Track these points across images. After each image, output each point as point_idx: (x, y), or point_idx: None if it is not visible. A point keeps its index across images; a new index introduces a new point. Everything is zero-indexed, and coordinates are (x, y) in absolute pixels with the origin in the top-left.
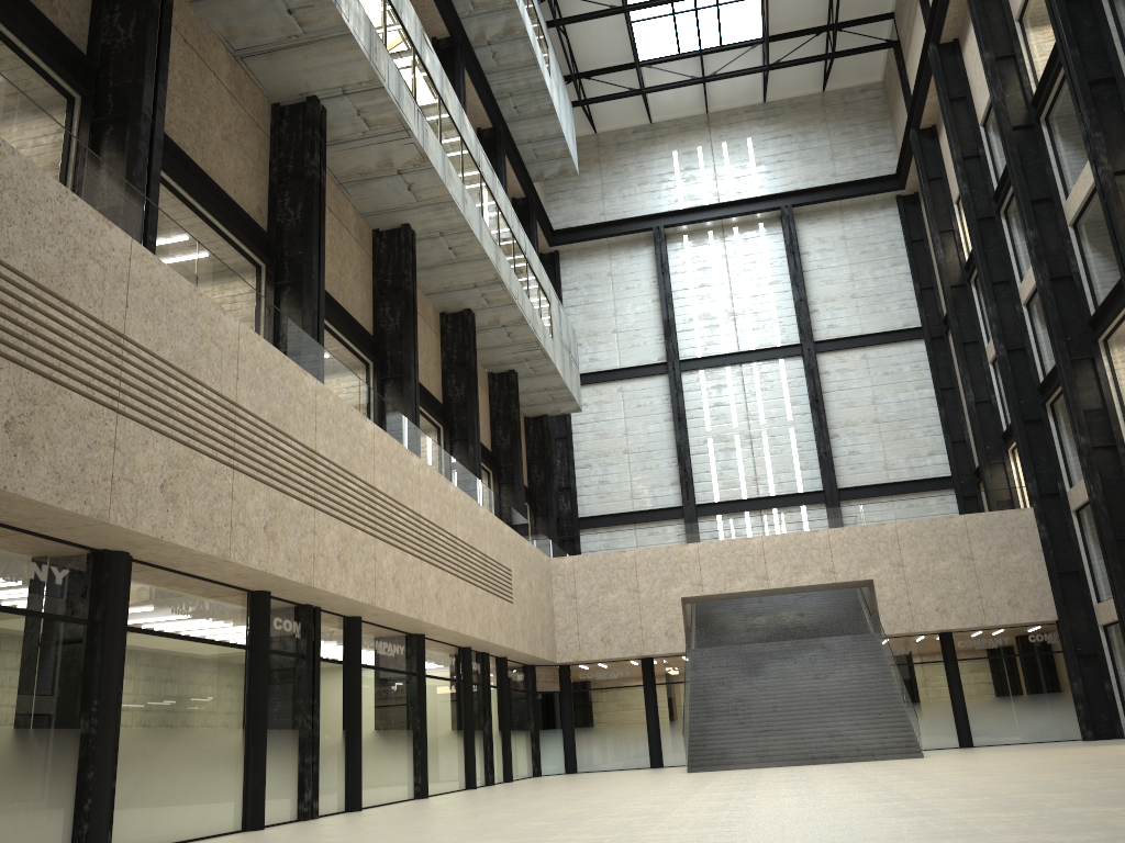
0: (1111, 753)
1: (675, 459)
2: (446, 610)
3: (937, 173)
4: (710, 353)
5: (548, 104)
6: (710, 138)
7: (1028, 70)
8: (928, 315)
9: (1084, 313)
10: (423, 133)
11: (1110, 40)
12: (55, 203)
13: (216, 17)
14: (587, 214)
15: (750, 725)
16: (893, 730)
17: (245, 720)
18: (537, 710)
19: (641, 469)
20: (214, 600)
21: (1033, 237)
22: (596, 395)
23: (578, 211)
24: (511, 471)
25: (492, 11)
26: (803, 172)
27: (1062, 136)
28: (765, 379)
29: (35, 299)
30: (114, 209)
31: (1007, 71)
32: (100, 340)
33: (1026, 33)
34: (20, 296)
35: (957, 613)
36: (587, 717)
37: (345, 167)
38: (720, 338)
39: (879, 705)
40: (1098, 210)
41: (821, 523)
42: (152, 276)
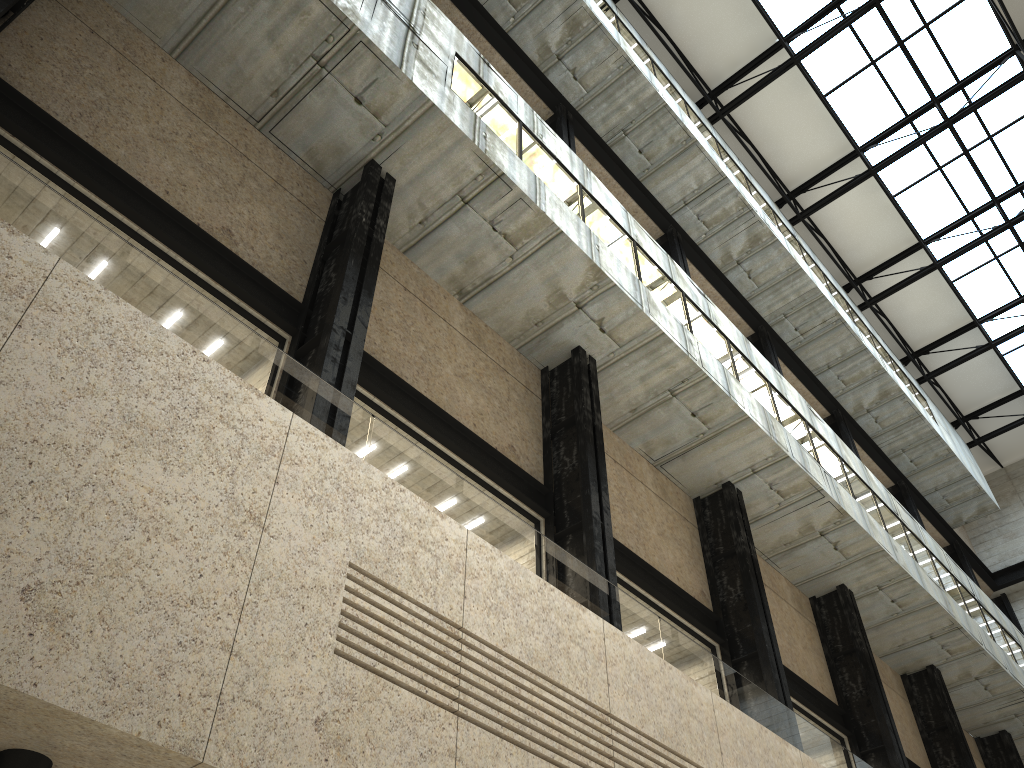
0: None
1: None
2: None
3: None
4: None
5: (944, 449)
6: None
7: None
8: None
9: None
10: (835, 490)
11: None
12: (537, 594)
13: (635, 436)
14: (1023, 548)
15: None
16: None
17: None
18: None
19: None
20: None
21: None
22: None
23: (1012, 547)
24: None
25: (863, 382)
26: None
27: None
28: None
29: (531, 683)
30: (584, 594)
31: None
32: (590, 720)
33: None
34: (518, 682)
35: None
36: None
37: (769, 541)
38: None
39: None
40: None
41: None
42: (624, 652)
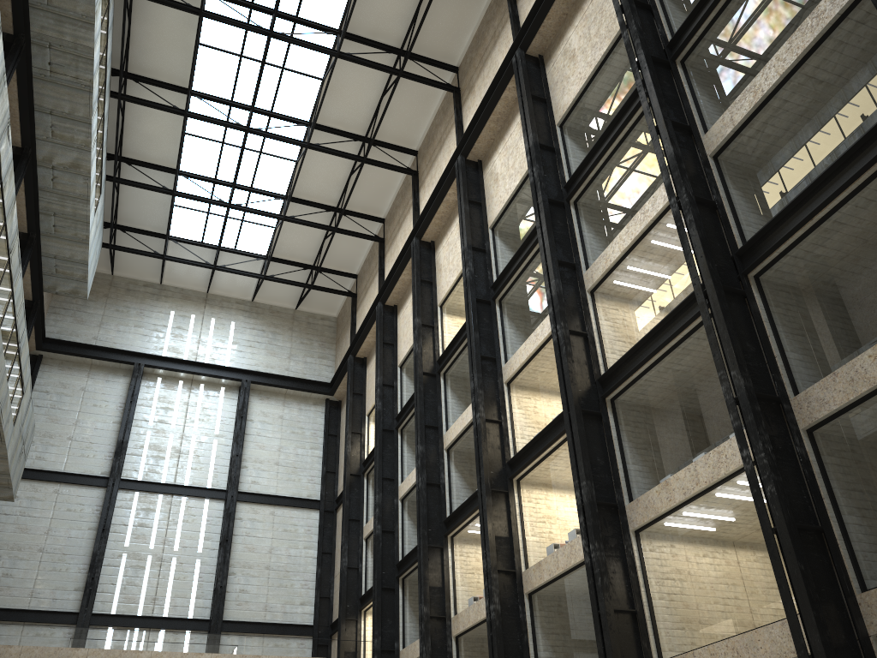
0: None
1: (86, 566)
2: None
3: (360, 391)
4: (149, 479)
5: (85, 235)
6: (204, 311)
7: (440, 339)
8: (327, 492)
9: (443, 513)
10: None
11: (497, 335)
12: None
13: None
14: (81, 334)
15: None
16: None
17: None
18: None
19: (50, 569)
20: None
21: (421, 450)
22: (30, 491)
23: (74, 329)
24: None
25: (68, 145)
26: (266, 360)
27: (453, 388)
28: (189, 512)
29: None
30: None
31: (427, 335)
32: None
33: (443, 315)
34: None
35: None
36: None
37: None
38: (162, 469)
39: None
40: (466, 443)
41: (208, 646)
42: None
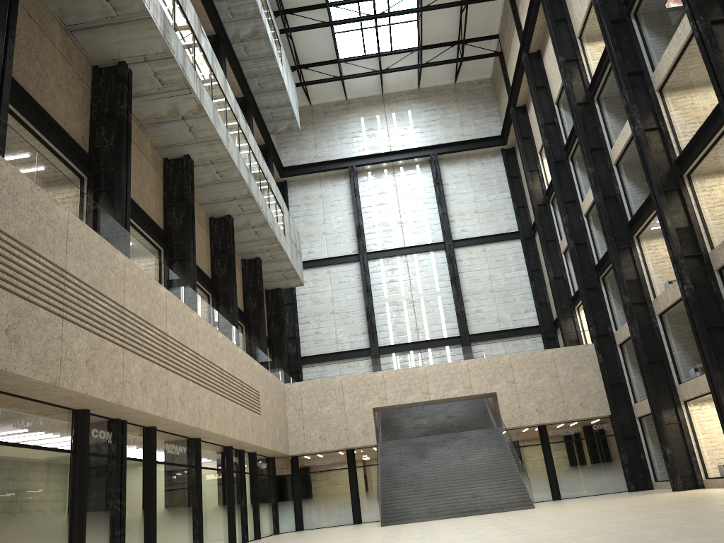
0: (656, 499)
1: (364, 317)
2: (216, 421)
3: (527, 134)
4: (386, 248)
5: (281, 83)
6: (384, 110)
7: (586, 69)
8: (522, 224)
9: (624, 219)
10: (200, 91)
11: (639, 48)
12: None
13: (53, 0)
14: (305, 157)
15: (421, 491)
16: (514, 491)
17: (70, 506)
18: (276, 488)
19: (342, 324)
20: (47, 417)
21: (592, 172)
22: (312, 275)
23: (299, 155)
24: (257, 325)
25: (244, 19)
26: (444, 133)
27: (608, 109)
28: (421, 264)
29: None
30: None
31: (573, 69)
32: None
33: (584, 46)
34: None
35: (549, 412)
36: (310, 491)
37: (145, 113)
38: (392, 238)
39: (504, 474)
40: (631, 154)
41: (462, 356)
42: (1, 173)
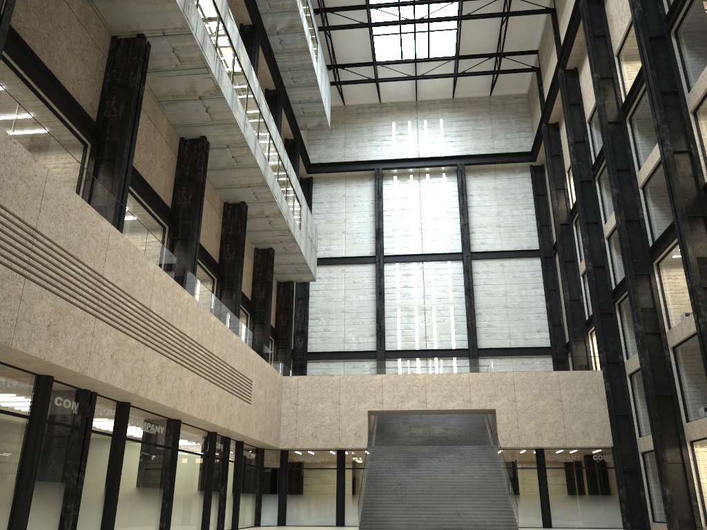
0: None
1: (374, 319)
2: (197, 404)
3: (557, 152)
4: (403, 253)
5: (314, 79)
6: (416, 116)
7: (621, 87)
8: (544, 242)
9: (645, 245)
10: (219, 72)
11: (676, 67)
12: None
13: None
14: (333, 155)
15: (405, 502)
16: (501, 513)
17: (18, 473)
18: (262, 480)
19: (351, 323)
20: (3, 378)
21: (616, 193)
22: (327, 273)
23: (328, 153)
24: (263, 315)
25: (282, 12)
26: (473, 144)
27: (639, 130)
28: (437, 273)
29: None
30: None
31: (608, 87)
32: None
33: (621, 64)
34: None
35: (548, 436)
36: (296, 487)
37: (162, 89)
38: (411, 244)
39: (492, 495)
40: (659, 178)
41: (464, 368)
42: None
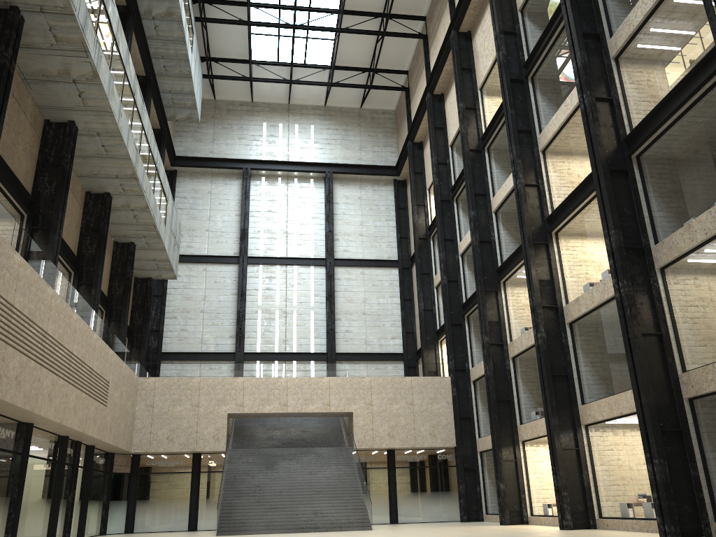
0: (485, 531)
1: (234, 320)
2: (55, 407)
3: (420, 170)
4: (268, 255)
5: (188, 70)
6: (288, 120)
7: (482, 119)
8: (403, 254)
9: (495, 264)
10: (98, 57)
11: (531, 109)
12: None
13: None
14: (200, 150)
15: (264, 503)
16: (355, 511)
17: None
18: (111, 486)
19: (210, 324)
20: None
21: (473, 215)
22: (187, 270)
23: (195, 147)
24: (120, 312)
25: None
26: (342, 153)
27: (496, 160)
28: (300, 277)
29: None
30: None
31: (471, 117)
32: None
33: (483, 98)
34: None
35: (400, 437)
36: (147, 492)
37: (31, 67)
38: (276, 246)
39: (348, 494)
40: (510, 205)
41: (326, 372)
42: None
